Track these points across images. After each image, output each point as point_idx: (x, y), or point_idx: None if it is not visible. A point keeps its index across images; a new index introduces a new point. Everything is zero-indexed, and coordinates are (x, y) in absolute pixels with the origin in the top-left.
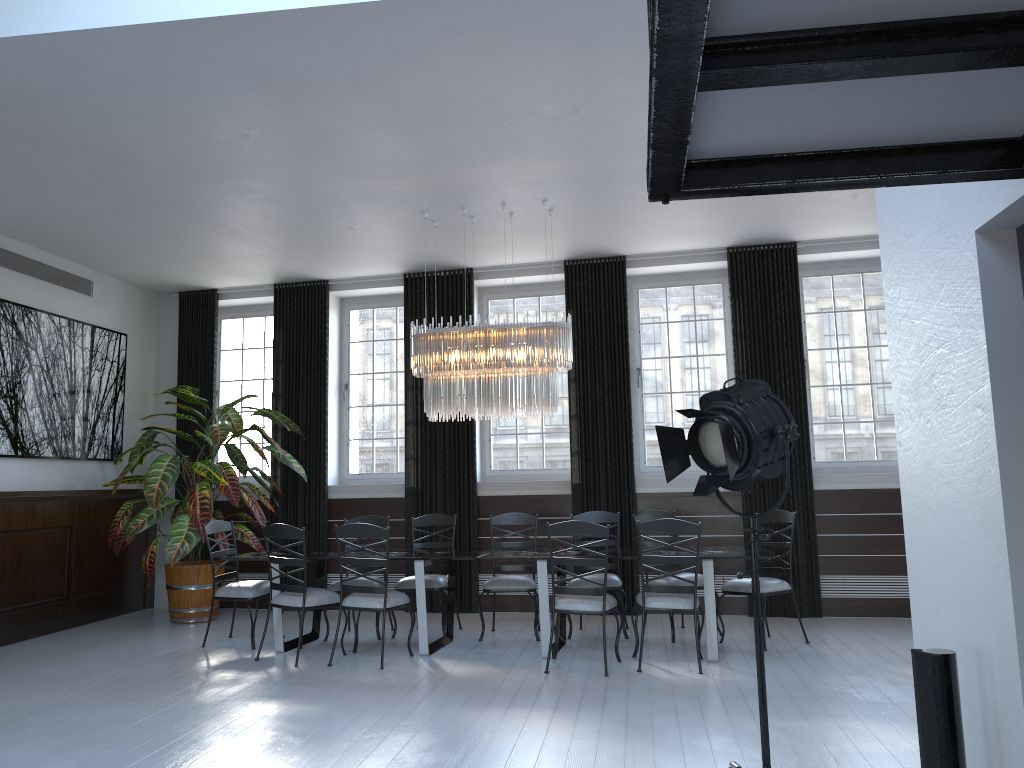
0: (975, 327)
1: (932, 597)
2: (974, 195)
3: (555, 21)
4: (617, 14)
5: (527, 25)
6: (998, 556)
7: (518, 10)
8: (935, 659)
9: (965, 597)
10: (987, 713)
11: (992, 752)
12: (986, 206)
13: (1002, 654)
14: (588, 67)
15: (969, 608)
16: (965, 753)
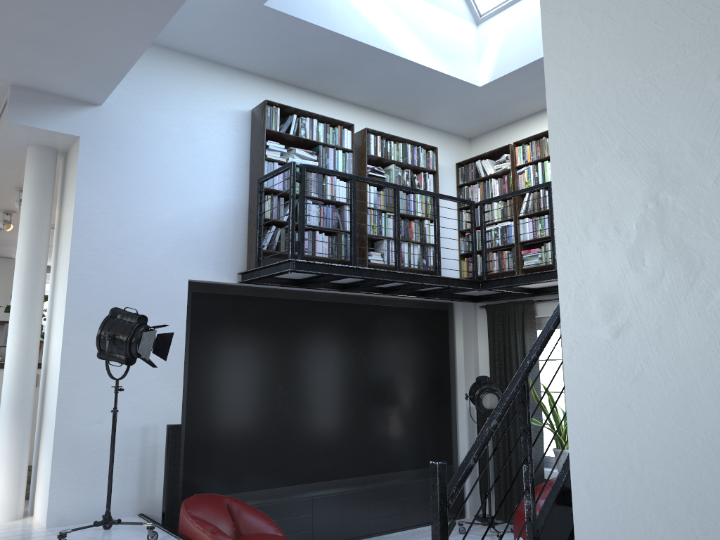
0: (179, 310)
1: (94, 416)
2: (191, 268)
3: (104, 27)
4: (94, 45)
5: (107, 17)
6: (175, 388)
7: (131, 22)
8: (182, 425)
9: (137, 409)
10: (147, 450)
11: (147, 463)
12: (199, 275)
13: (168, 423)
14: (15, 11)
15: (141, 412)
16: (116, 476)
